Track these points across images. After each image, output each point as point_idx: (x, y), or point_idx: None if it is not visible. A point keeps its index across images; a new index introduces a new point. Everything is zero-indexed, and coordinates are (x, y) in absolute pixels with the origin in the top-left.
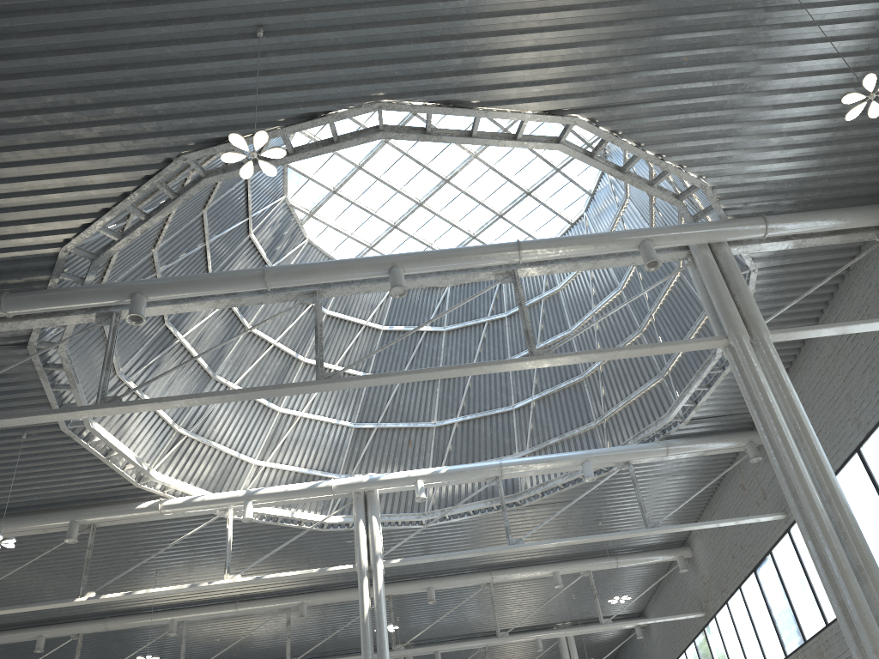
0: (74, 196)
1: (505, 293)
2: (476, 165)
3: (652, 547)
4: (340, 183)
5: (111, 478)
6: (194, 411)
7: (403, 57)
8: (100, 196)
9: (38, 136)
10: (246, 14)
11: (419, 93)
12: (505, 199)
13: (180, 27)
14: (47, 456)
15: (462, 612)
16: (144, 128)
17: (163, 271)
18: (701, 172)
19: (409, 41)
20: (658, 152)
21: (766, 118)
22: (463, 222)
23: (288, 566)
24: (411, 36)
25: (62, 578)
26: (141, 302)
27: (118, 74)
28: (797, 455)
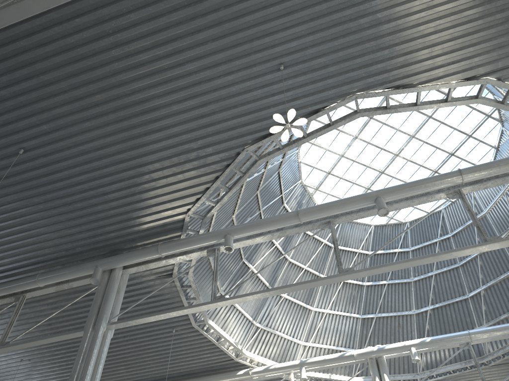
0: (190, 182)
1: (447, 221)
2: (414, 142)
3: None
4: (331, 167)
5: (221, 355)
6: (263, 312)
7: (367, 64)
8: (203, 181)
9: (171, 151)
10: (273, 58)
11: (379, 84)
12: (436, 161)
13: (238, 74)
14: (186, 343)
15: None
16: (224, 136)
17: None
18: None
19: (369, 53)
20: None
21: None
22: (411, 180)
23: None
24: (370, 50)
25: None
26: (230, 239)
27: (208, 108)
28: None
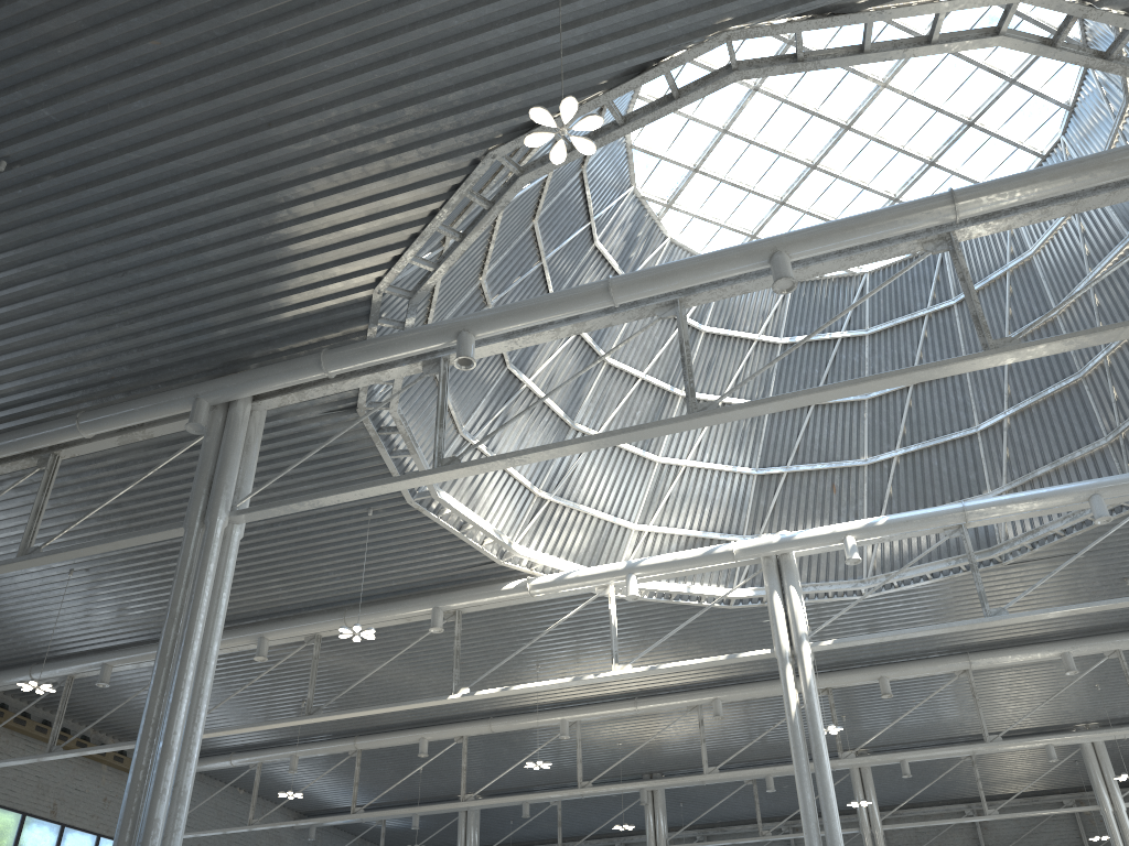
0: (377, 224)
1: (950, 271)
2: (888, 97)
3: None
4: (701, 157)
5: (469, 556)
6: (554, 470)
7: None
8: (405, 221)
9: (328, 159)
10: None
11: (780, 7)
12: (935, 138)
13: None
14: (398, 534)
15: (932, 709)
16: (441, 126)
17: (496, 303)
18: None
19: None
20: None
21: None
22: (877, 181)
23: (693, 654)
24: None
25: (435, 673)
26: (468, 342)
27: (402, 65)
28: None
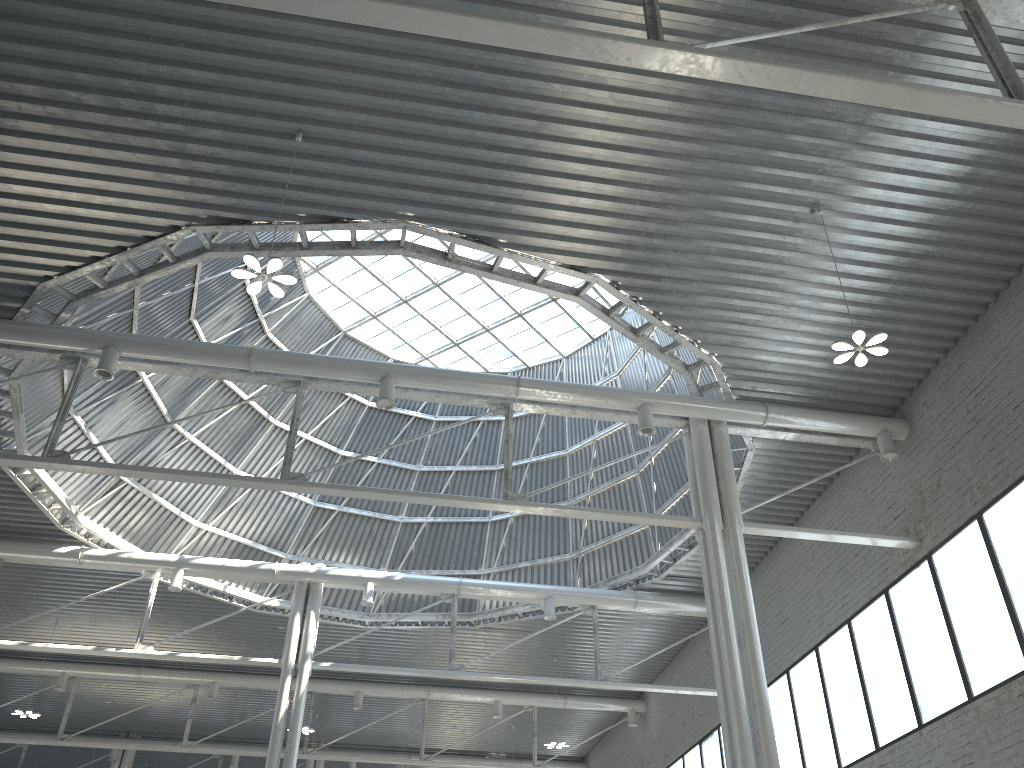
0: (67, 238)
1: None
2: (505, 259)
3: (606, 693)
4: None
5: (32, 514)
6: (141, 457)
7: (438, 188)
8: (94, 244)
9: (44, 176)
10: (289, 117)
11: (447, 223)
12: (528, 299)
13: (219, 114)
14: None
15: (389, 722)
16: (158, 192)
17: (141, 307)
18: (713, 351)
19: (447, 176)
20: (674, 324)
21: (783, 316)
22: (479, 312)
23: (208, 640)
24: (450, 171)
25: None
26: (113, 357)
27: (145, 140)
28: (735, 656)
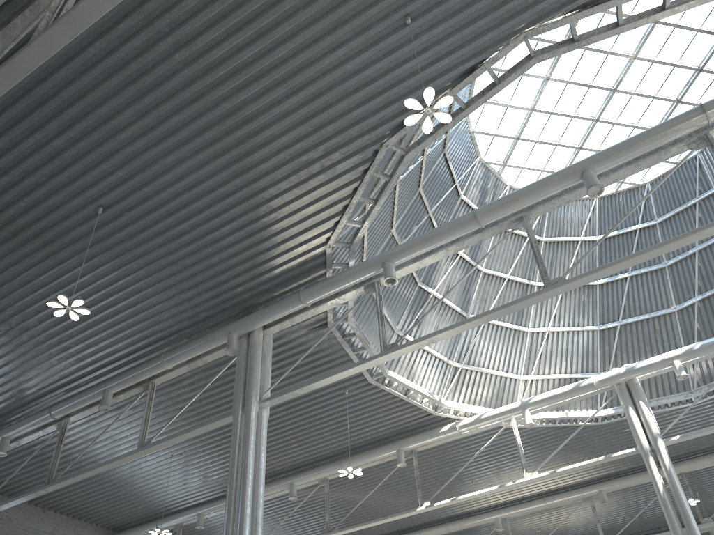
0: (322, 203)
1: (707, 170)
2: (638, 65)
3: None
4: (520, 129)
5: (415, 412)
6: (460, 347)
7: None
8: (338, 198)
9: (285, 168)
10: (393, 11)
11: (556, 9)
12: (677, 84)
13: (350, 44)
14: (366, 404)
15: None
16: (351, 134)
17: None
18: None
19: None
20: None
21: None
22: (642, 121)
23: (578, 460)
24: None
25: (405, 495)
26: (390, 267)
27: (321, 100)
28: None
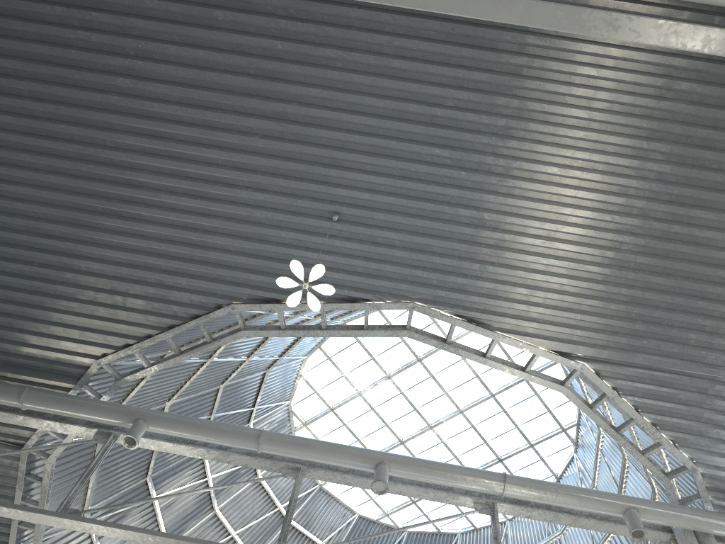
0: (129, 315)
1: None
2: (460, 420)
3: None
4: (339, 403)
5: None
6: None
7: (445, 270)
8: (149, 323)
9: (125, 255)
10: (329, 201)
11: (449, 305)
12: (478, 460)
13: (274, 197)
14: None
15: None
16: (211, 273)
17: None
18: (693, 454)
19: (454, 257)
20: (655, 421)
21: None
22: None
23: None
24: (456, 254)
25: None
26: (141, 428)
27: (210, 222)
28: None
